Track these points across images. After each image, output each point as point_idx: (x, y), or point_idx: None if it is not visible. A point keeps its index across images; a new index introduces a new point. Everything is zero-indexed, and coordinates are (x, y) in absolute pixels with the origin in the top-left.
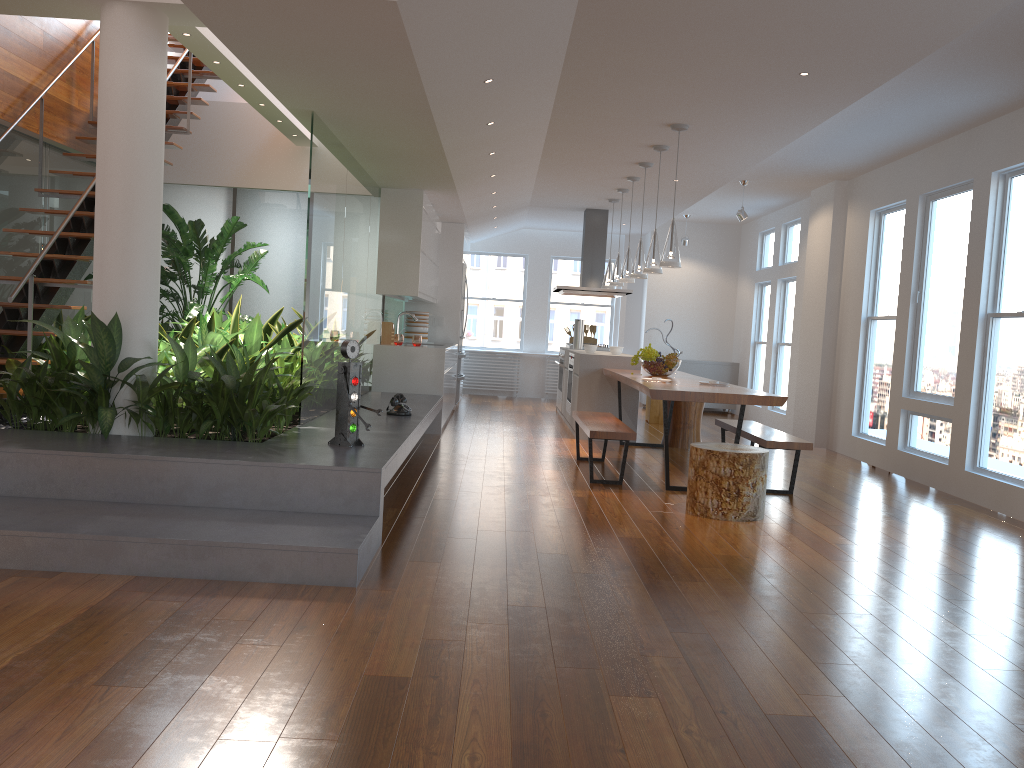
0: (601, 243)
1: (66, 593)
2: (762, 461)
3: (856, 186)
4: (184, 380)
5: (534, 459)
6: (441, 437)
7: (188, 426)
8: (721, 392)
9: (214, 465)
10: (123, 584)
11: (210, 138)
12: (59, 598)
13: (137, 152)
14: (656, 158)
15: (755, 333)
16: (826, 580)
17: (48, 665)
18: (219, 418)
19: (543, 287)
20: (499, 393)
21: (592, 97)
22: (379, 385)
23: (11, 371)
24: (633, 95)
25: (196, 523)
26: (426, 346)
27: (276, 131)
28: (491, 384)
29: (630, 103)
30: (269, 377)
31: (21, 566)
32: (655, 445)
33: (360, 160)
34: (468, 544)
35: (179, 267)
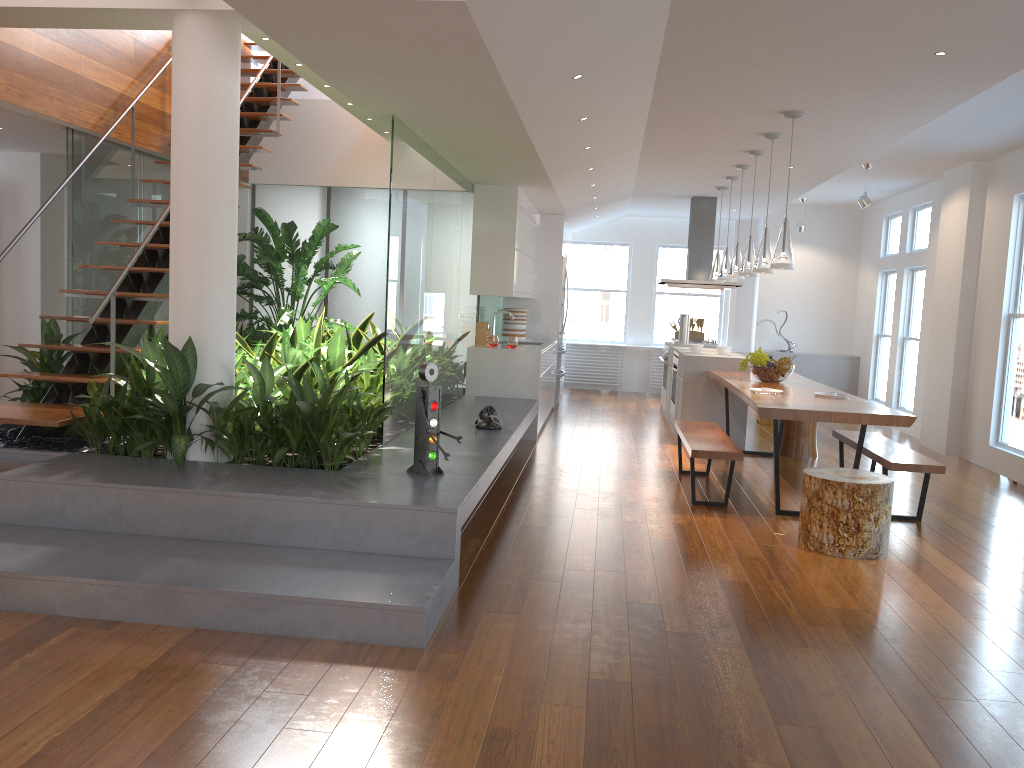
0: (709, 233)
1: (120, 651)
2: (886, 492)
3: (997, 167)
4: (259, 405)
5: (633, 472)
6: (536, 444)
7: (264, 452)
8: (839, 410)
9: (283, 502)
10: (180, 639)
11: (304, 137)
12: (112, 658)
13: (210, 168)
14: (768, 146)
15: (878, 325)
16: (963, 648)
17: (81, 753)
18: (294, 445)
19: (648, 277)
20: (602, 387)
21: (694, 87)
22: (473, 389)
23: (92, 394)
24: (740, 83)
25: (261, 568)
26: (522, 347)
27: (369, 128)
28: (593, 378)
29: (737, 91)
30: (349, 397)
31: (82, 614)
32: (765, 454)
33: (449, 159)
34: (552, 589)
35: (272, 271)
